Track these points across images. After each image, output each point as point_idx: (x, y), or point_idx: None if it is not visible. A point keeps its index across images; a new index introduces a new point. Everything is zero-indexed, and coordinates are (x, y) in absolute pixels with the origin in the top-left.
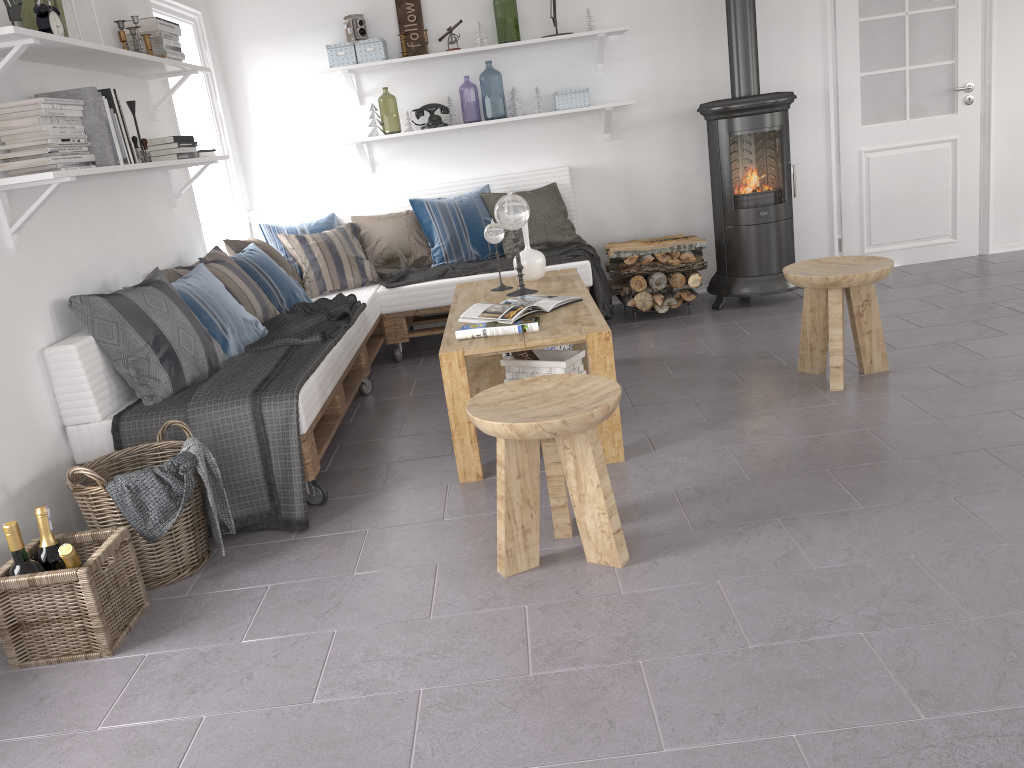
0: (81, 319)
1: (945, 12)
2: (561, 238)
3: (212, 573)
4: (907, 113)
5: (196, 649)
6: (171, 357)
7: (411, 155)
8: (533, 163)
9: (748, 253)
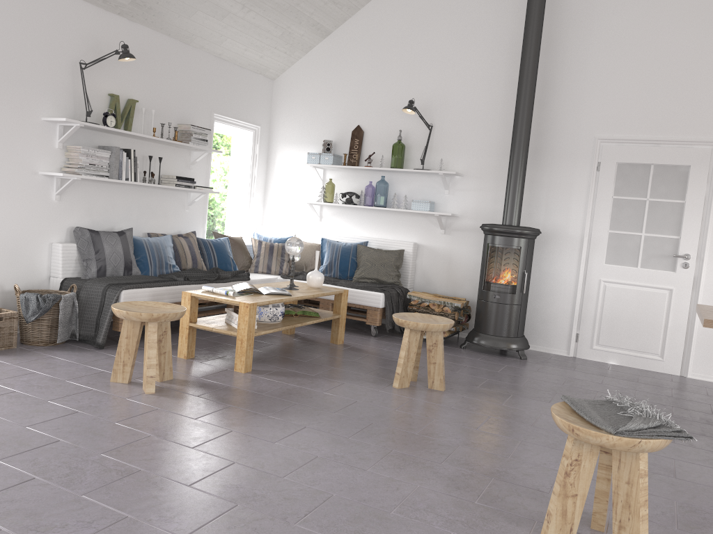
0: (75, 236)
1: (676, 204)
2: (386, 279)
3: (49, 348)
4: (638, 263)
5: None
6: (102, 262)
7: (340, 216)
8: (400, 236)
9: (484, 318)
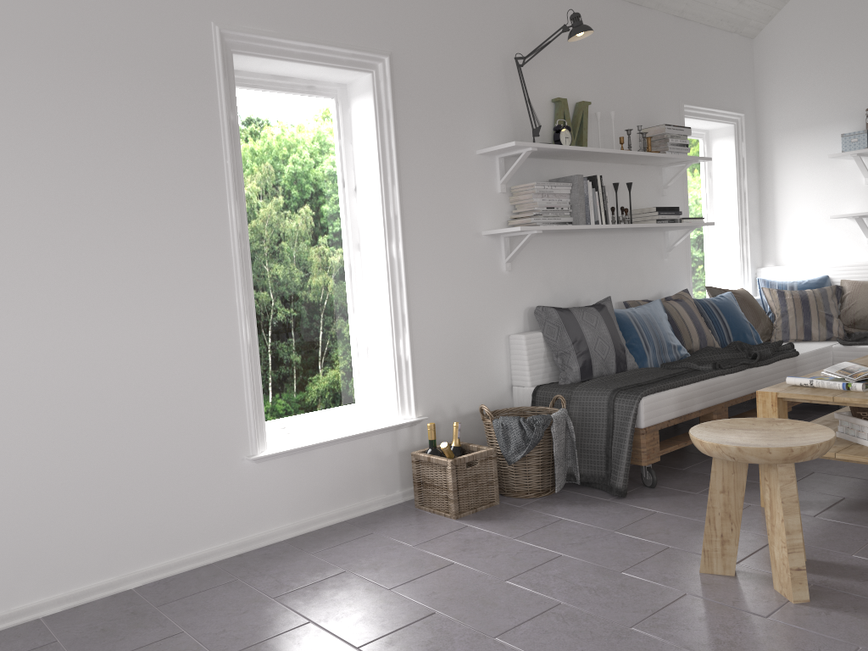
0: (538, 321)
1: None
2: None
3: (545, 501)
4: None
5: (490, 533)
6: (585, 356)
7: None
8: None
9: None
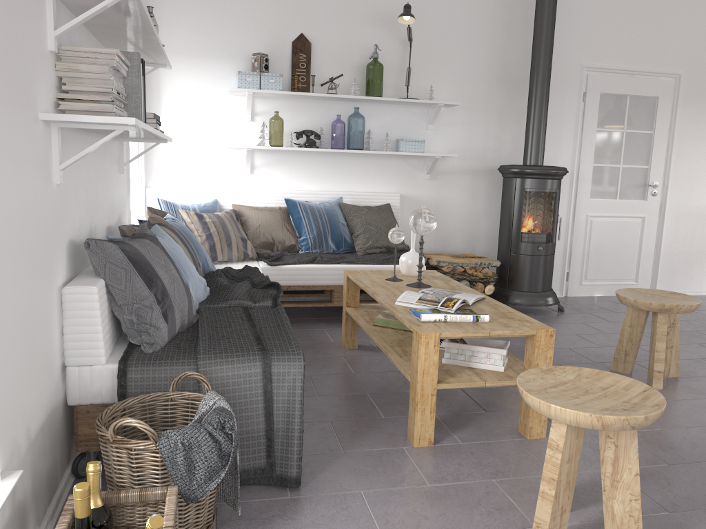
0: (95, 262)
1: (646, 134)
2: (397, 245)
3: None
4: (617, 195)
5: None
6: (169, 308)
7: (283, 165)
8: (372, 186)
9: (526, 274)
